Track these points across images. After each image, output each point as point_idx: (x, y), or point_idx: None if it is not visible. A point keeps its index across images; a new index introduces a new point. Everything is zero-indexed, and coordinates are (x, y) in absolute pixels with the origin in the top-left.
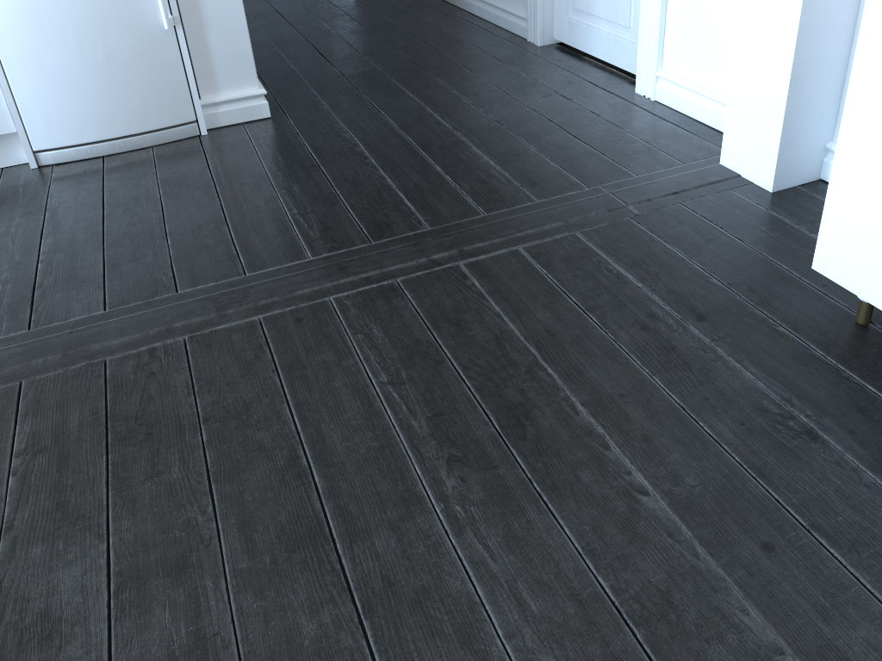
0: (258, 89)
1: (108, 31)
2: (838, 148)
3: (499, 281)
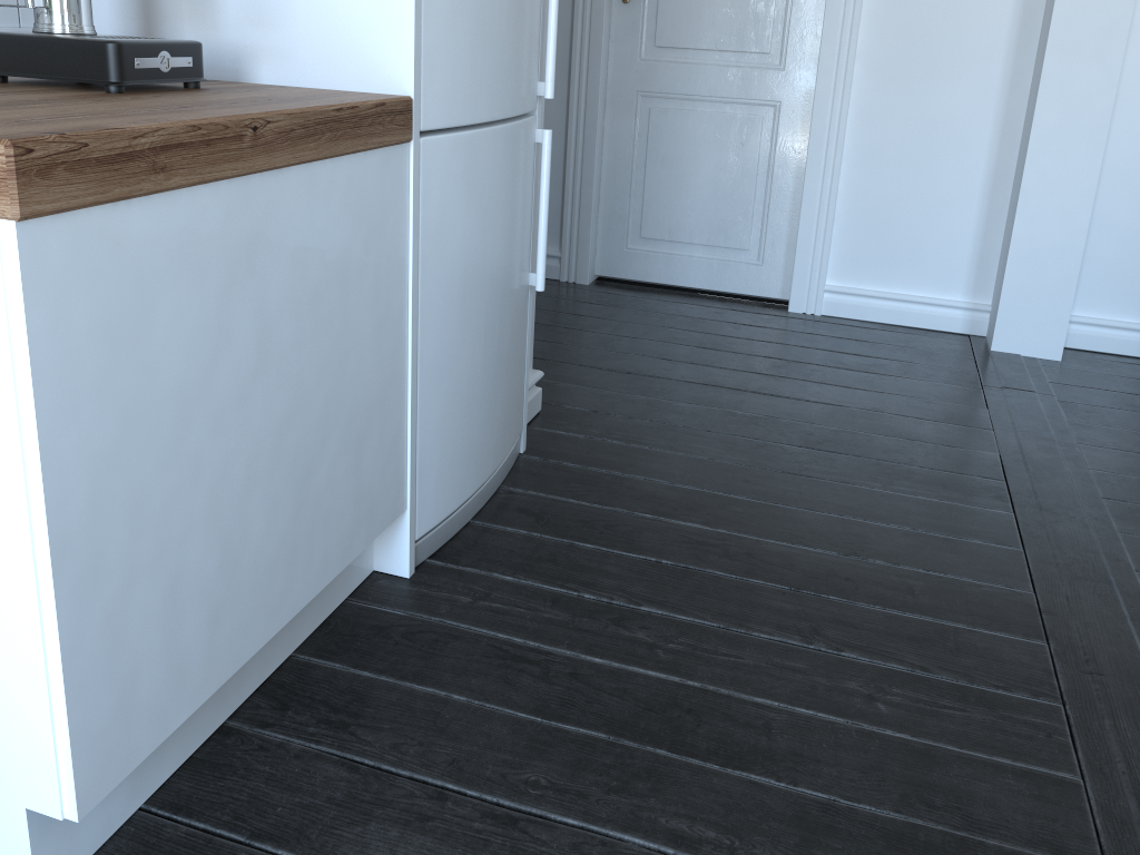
0: (533, 371)
1: (503, 302)
2: None
3: (1138, 469)
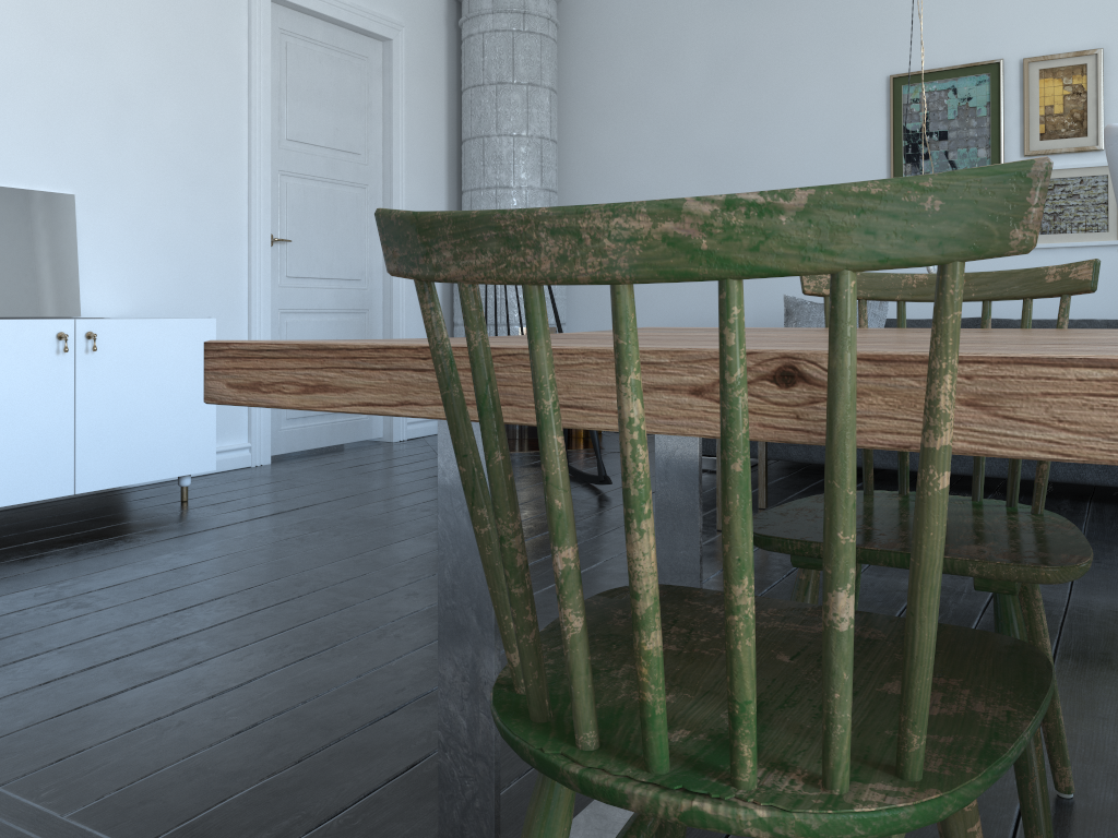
0: None
1: None
2: None
3: None
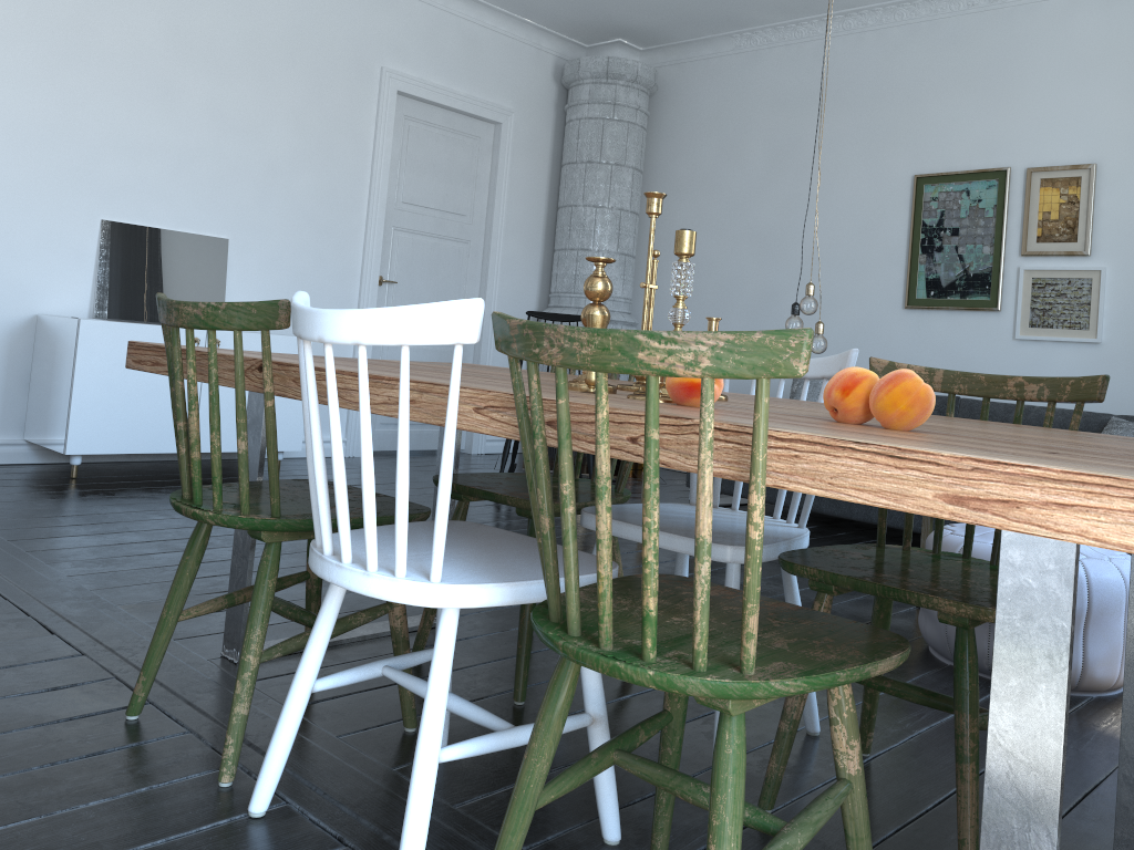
0: None
1: None
2: (74, 393)
3: None
